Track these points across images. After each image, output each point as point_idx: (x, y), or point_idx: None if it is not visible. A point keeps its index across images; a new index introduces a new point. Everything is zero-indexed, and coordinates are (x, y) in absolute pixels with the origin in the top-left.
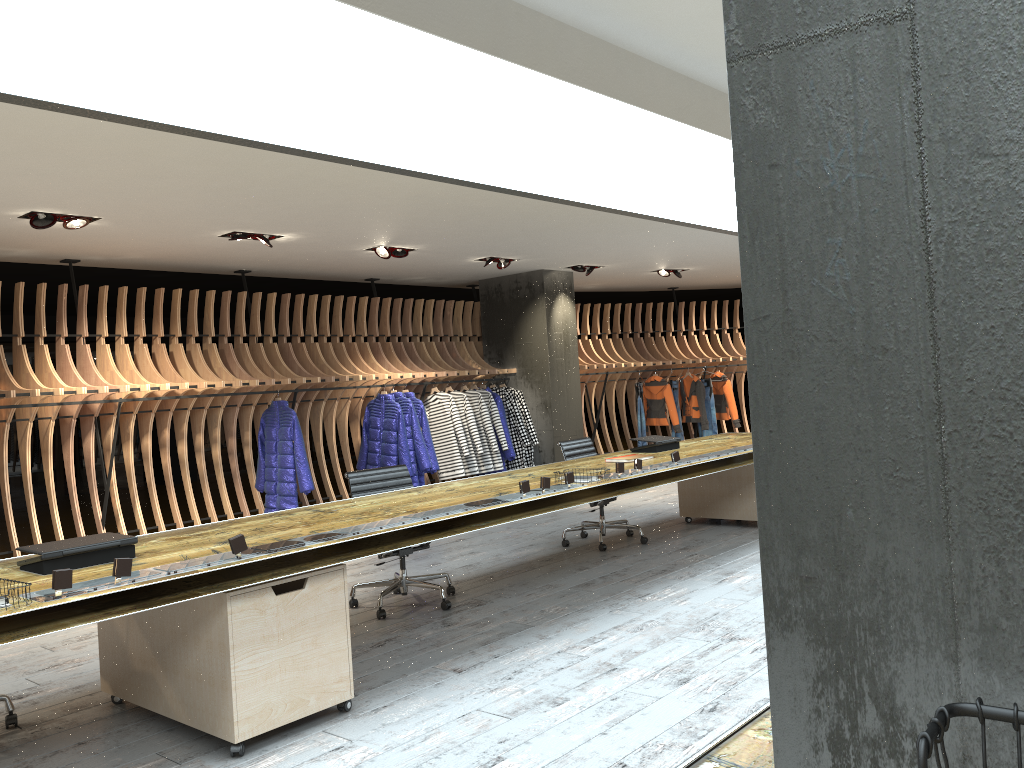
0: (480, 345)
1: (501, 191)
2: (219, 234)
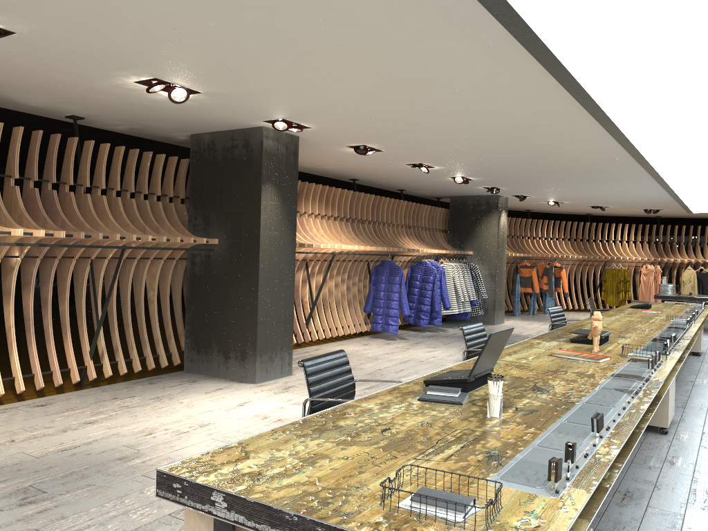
0: (444, 235)
1: (647, 169)
2: (408, 163)
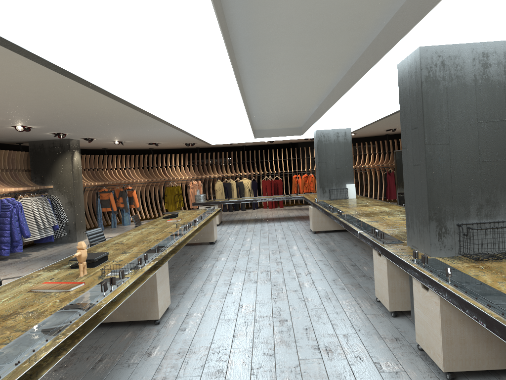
0: (27, 174)
1: (153, 117)
2: None
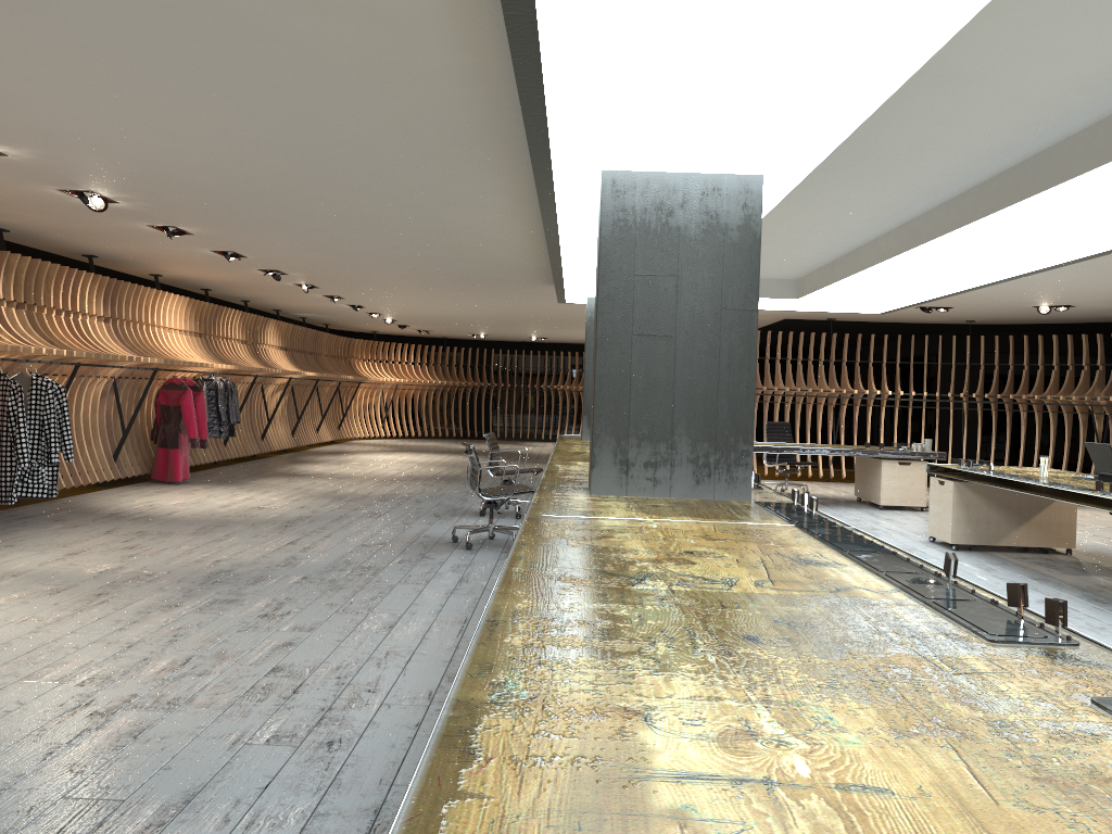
0: None
1: None
2: None
